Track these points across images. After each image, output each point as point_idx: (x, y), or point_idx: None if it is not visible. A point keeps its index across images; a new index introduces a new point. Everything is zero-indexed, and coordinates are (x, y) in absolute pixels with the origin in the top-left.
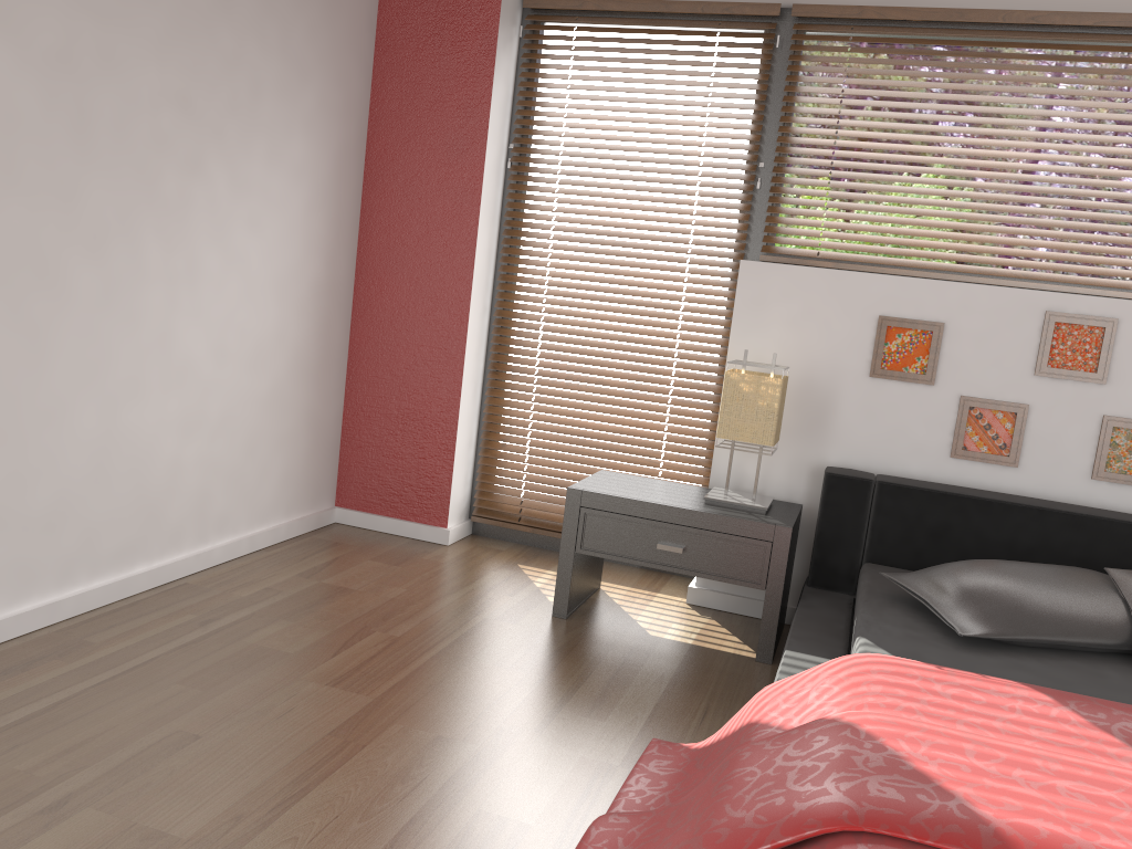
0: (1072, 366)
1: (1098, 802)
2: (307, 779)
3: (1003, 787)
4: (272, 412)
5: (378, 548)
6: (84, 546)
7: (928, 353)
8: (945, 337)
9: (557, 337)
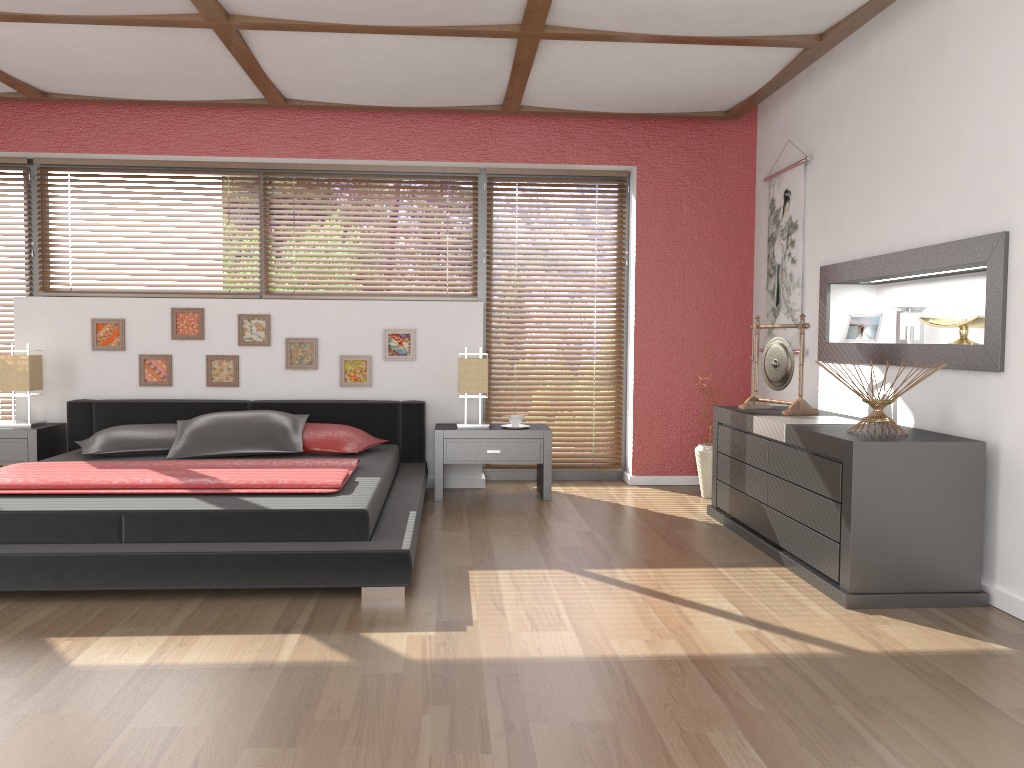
0: (188, 333)
1: (38, 474)
2: None
3: (1, 475)
4: None
5: None
6: None
7: (120, 334)
8: (127, 326)
9: None
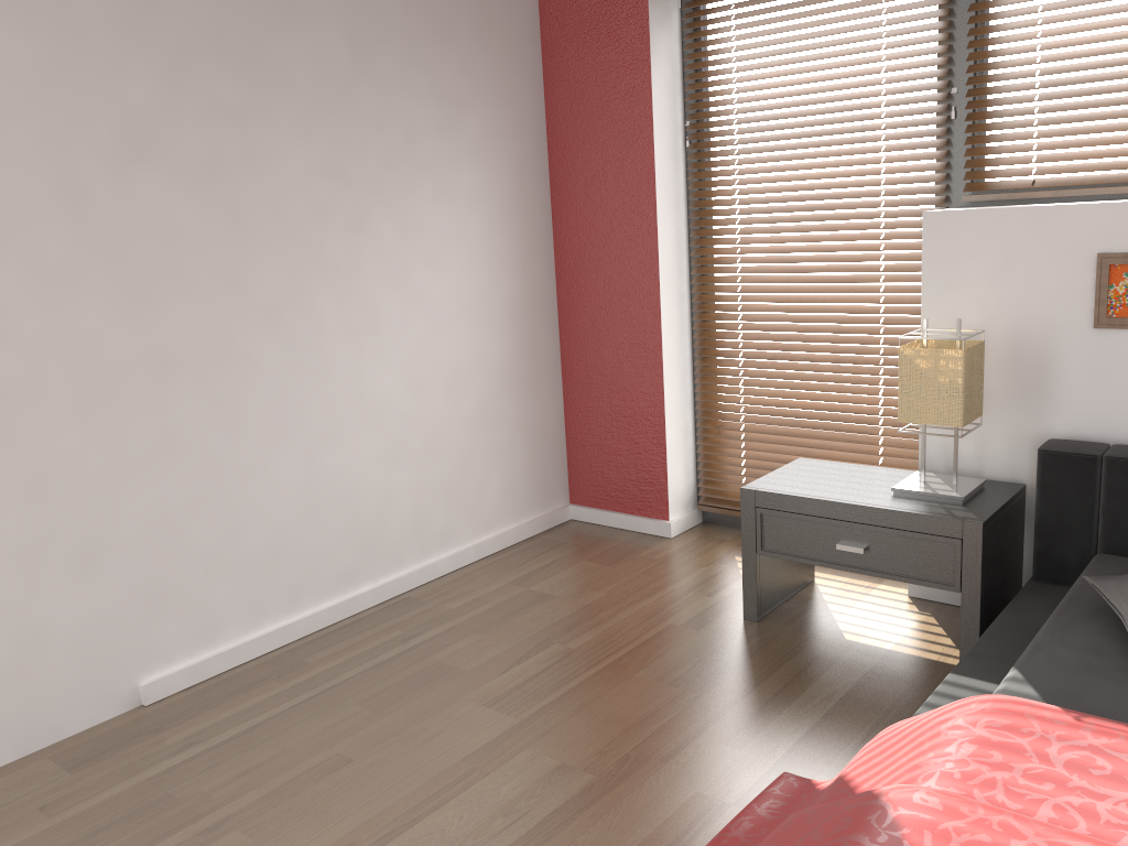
0: None
1: None
2: (422, 809)
3: None
4: (482, 429)
5: (599, 547)
6: (306, 575)
7: None
8: None
9: (757, 316)
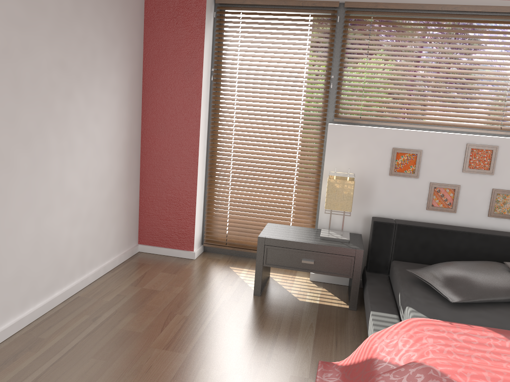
0: (479, 167)
1: None
2: None
3: None
4: (109, 206)
5: (163, 265)
6: (31, 289)
7: (415, 163)
8: (422, 156)
9: (240, 159)
